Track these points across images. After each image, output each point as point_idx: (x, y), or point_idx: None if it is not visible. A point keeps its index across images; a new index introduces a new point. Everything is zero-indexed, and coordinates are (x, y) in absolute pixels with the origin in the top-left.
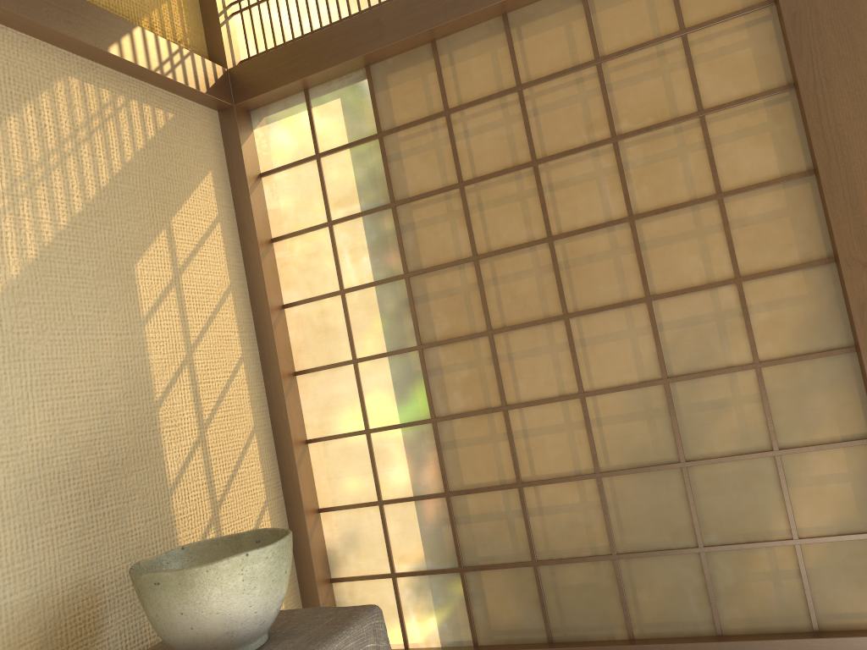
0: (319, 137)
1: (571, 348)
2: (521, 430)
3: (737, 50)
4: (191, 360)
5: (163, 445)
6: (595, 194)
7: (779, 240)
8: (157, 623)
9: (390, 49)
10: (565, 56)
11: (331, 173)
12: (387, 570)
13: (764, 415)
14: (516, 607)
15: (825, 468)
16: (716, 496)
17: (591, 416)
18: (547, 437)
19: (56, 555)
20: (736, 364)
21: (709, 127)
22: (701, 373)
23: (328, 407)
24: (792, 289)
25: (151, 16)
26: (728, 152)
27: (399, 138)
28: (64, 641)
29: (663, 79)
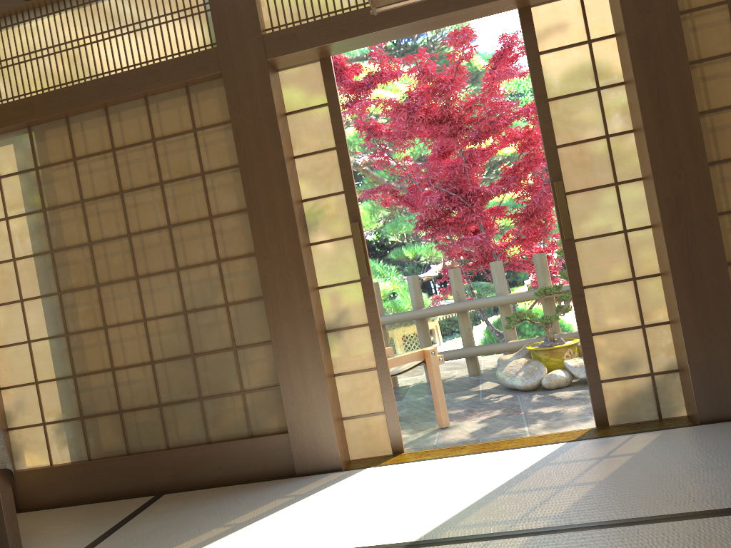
0: (0, 166)
1: (139, 294)
2: (114, 339)
3: (219, 143)
4: None
5: None
6: (152, 212)
7: (237, 242)
8: None
9: (40, 120)
10: (137, 135)
11: (7, 188)
12: (40, 421)
13: (230, 330)
14: (111, 436)
15: (255, 356)
16: (208, 371)
17: (149, 331)
18: (127, 343)
19: None
20: (217, 304)
21: (206, 181)
22: (201, 309)
23: (6, 327)
24: (243, 267)
25: None
26: (215, 195)
27: (47, 171)
28: None
29: (185, 153)
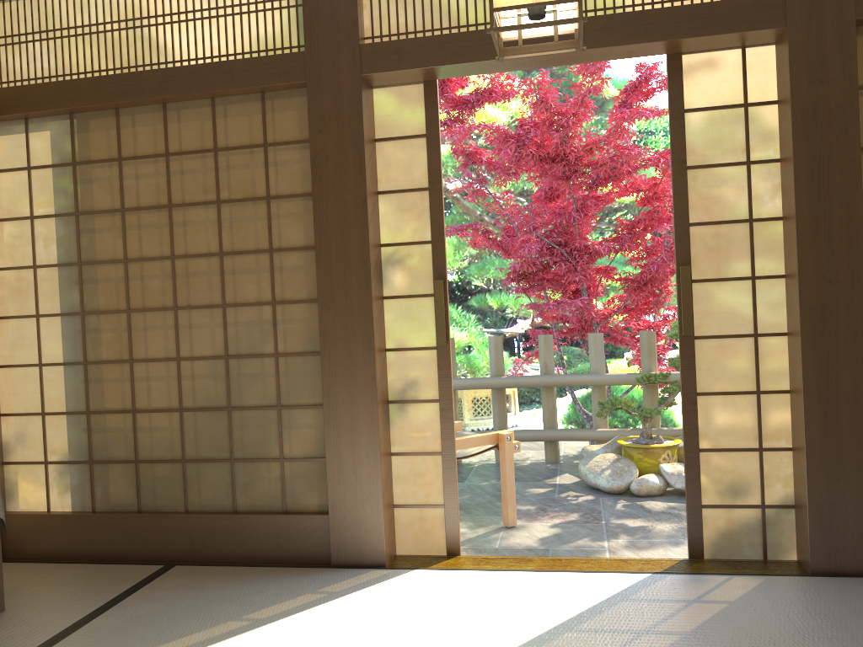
0: (32, 155)
1: (176, 329)
2: (139, 376)
3: (292, 164)
4: None
5: None
6: (203, 234)
7: (298, 284)
8: None
9: (85, 108)
10: (197, 141)
11: (37, 182)
12: (42, 459)
13: (276, 385)
14: (122, 488)
15: (302, 419)
16: (245, 430)
17: (182, 373)
18: (154, 383)
19: None
20: (266, 353)
21: (271, 207)
22: (246, 356)
23: (16, 345)
24: (301, 314)
25: None
26: (279, 225)
27: (86, 169)
28: None
29: (251, 171)
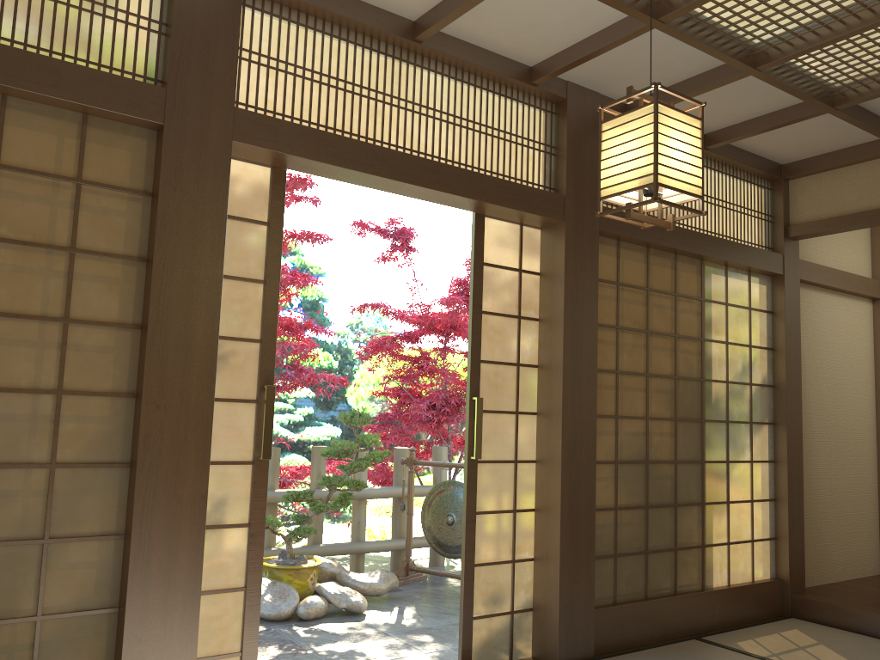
0: None
1: None
2: None
3: (115, 215)
4: None
5: None
6: None
7: (101, 370)
8: None
9: None
10: None
11: None
12: None
13: (46, 508)
14: None
15: (80, 556)
16: None
17: None
18: None
19: None
20: (36, 461)
21: (76, 263)
22: (2, 464)
23: None
24: (100, 410)
25: None
26: (84, 289)
27: None
28: None
29: (51, 209)
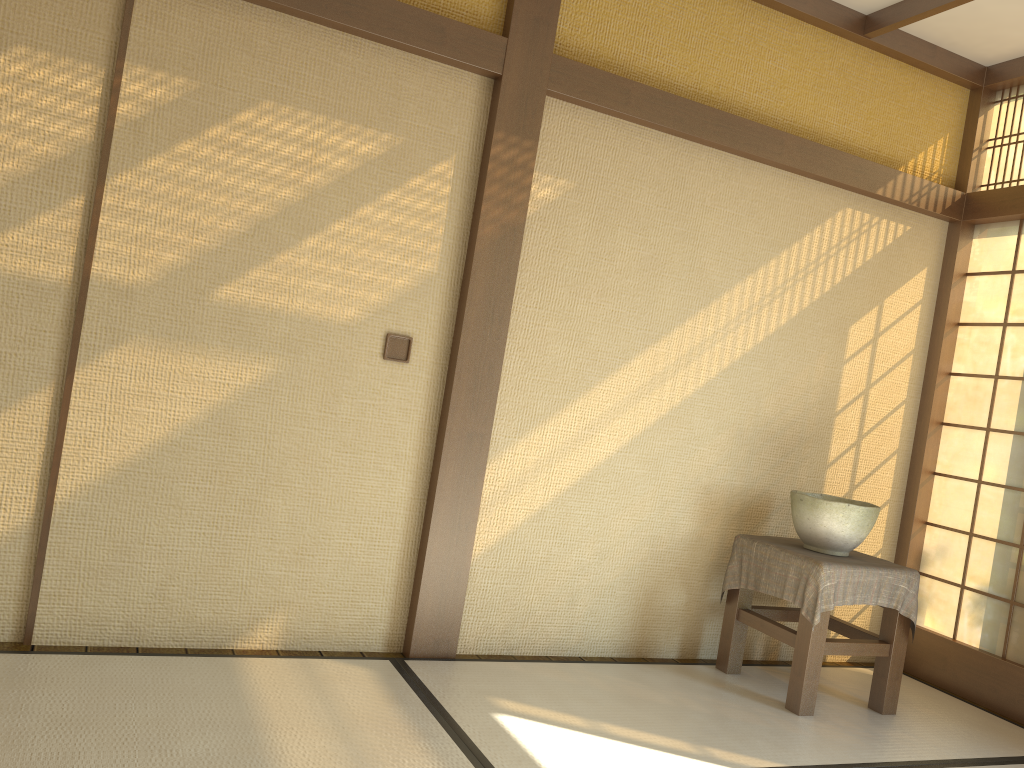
0: (1019, 258)
1: None
2: None
3: None
4: (867, 393)
5: (831, 438)
6: None
7: None
8: (795, 519)
9: None
10: None
11: (1018, 287)
12: (958, 581)
13: None
14: None
15: None
16: None
17: None
18: None
19: (758, 472)
20: None
21: None
22: None
23: (957, 455)
24: None
25: (917, 157)
26: None
27: None
28: (749, 515)
29: None
